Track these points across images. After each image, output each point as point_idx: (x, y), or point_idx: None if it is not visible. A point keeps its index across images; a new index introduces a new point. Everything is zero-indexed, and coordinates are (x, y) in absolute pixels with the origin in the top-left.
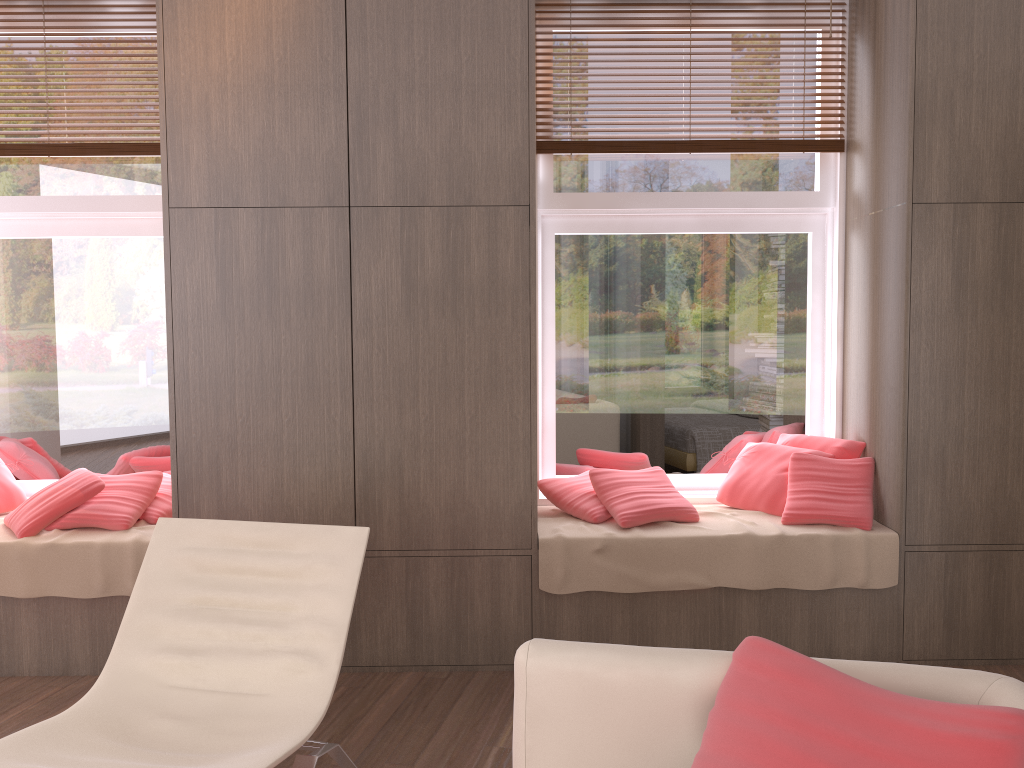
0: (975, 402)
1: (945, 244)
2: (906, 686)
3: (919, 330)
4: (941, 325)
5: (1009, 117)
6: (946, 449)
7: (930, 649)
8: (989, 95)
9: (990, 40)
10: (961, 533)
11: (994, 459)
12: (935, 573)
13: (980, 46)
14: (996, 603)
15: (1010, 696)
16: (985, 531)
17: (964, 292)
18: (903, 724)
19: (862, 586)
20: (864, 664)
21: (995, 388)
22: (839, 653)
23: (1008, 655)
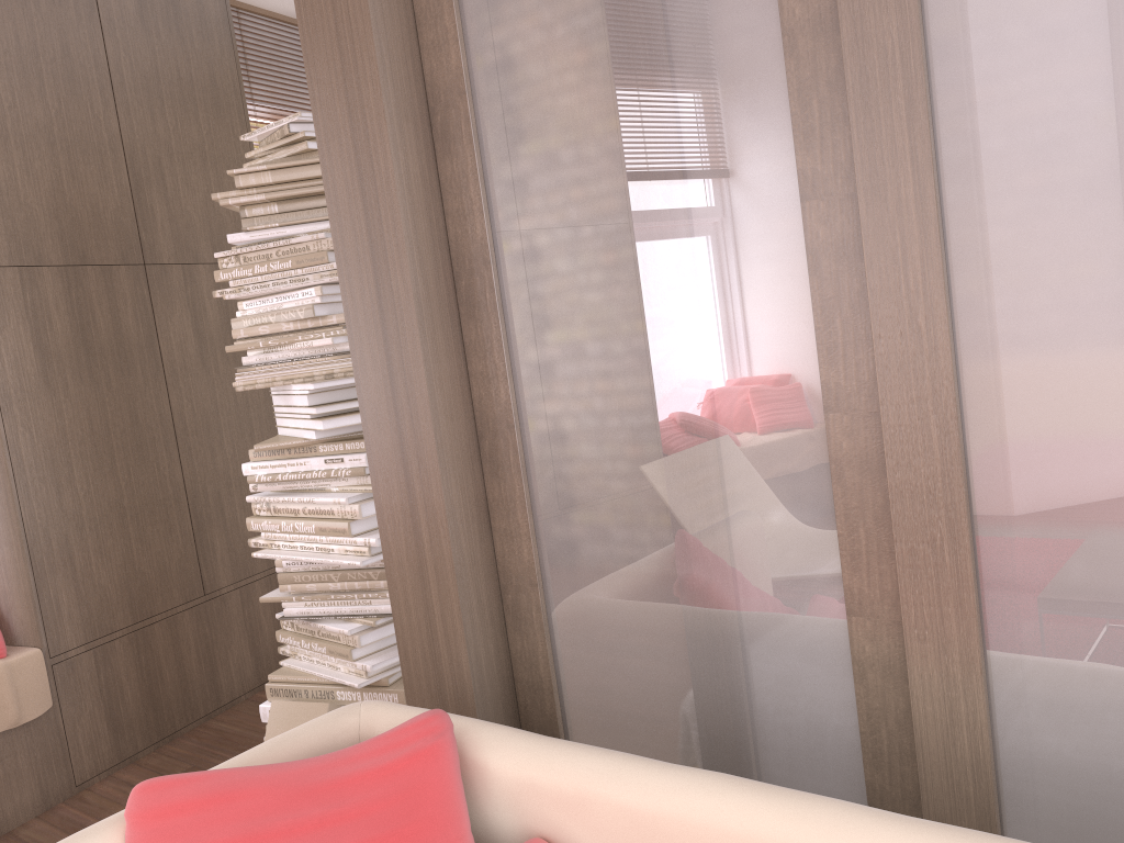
0: (87, 480)
1: (20, 312)
2: (300, 752)
3: (13, 412)
4: (35, 403)
5: (55, 175)
6: (70, 538)
7: (102, 760)
8: (30, 149)
9: (18, 89)
10: (104, 623)
11: (118, 535)
12: (89, 676)
13: (9, 94)
14: (152, 682)
15: (384, 713)
16: (126, 612)
17: (51, 364)
18: (354, 776)
19: (16, 724)
20: (252, 753)
21: (103, 461)
22: (6, 815)
23: (173, 729)
